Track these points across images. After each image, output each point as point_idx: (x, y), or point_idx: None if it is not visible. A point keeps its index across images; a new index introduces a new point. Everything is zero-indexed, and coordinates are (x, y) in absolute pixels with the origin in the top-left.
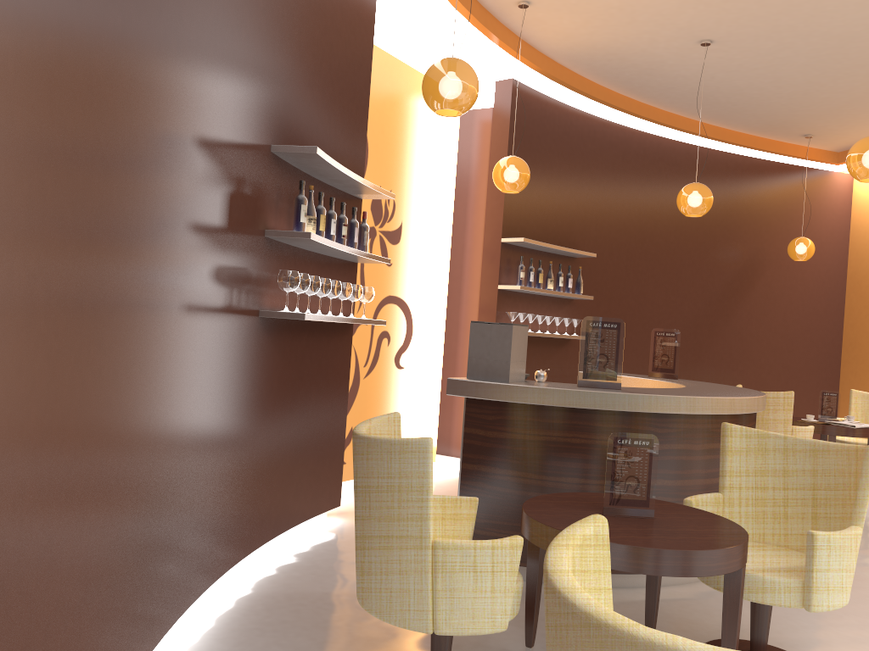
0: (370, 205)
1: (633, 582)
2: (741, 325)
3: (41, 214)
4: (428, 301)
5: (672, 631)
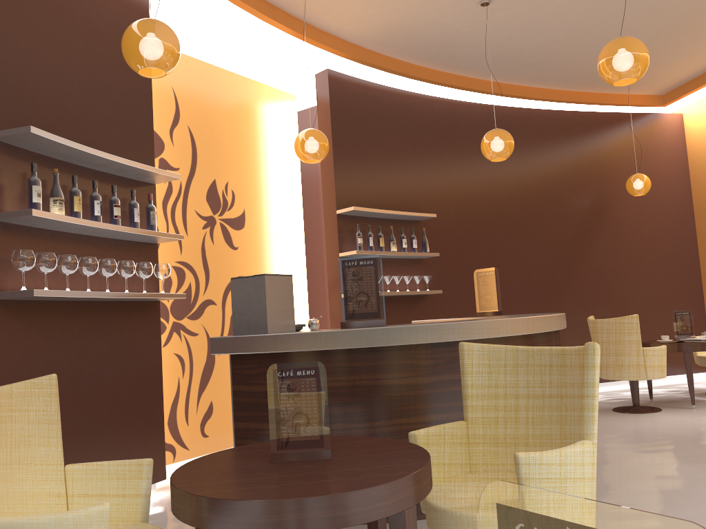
0: (205, 197)
1: None
2: (597, 263)
3: None
4: None
5: None
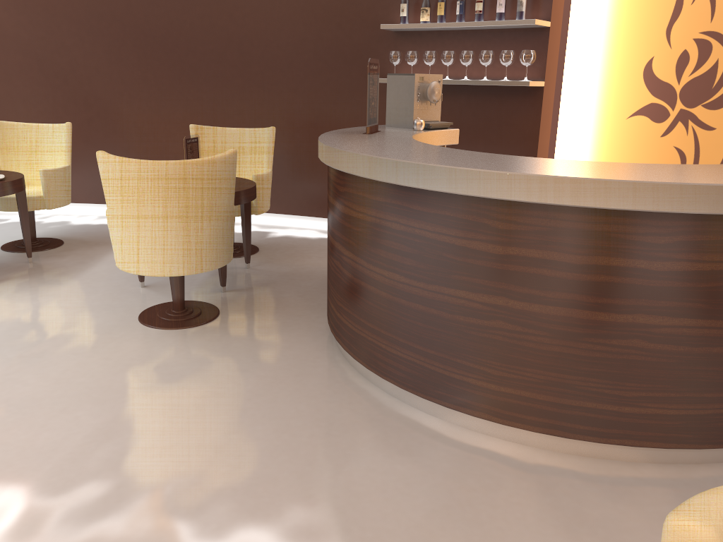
0: None
1: None
2: None
3: (145, 59)
4: None
5: (245, 306)
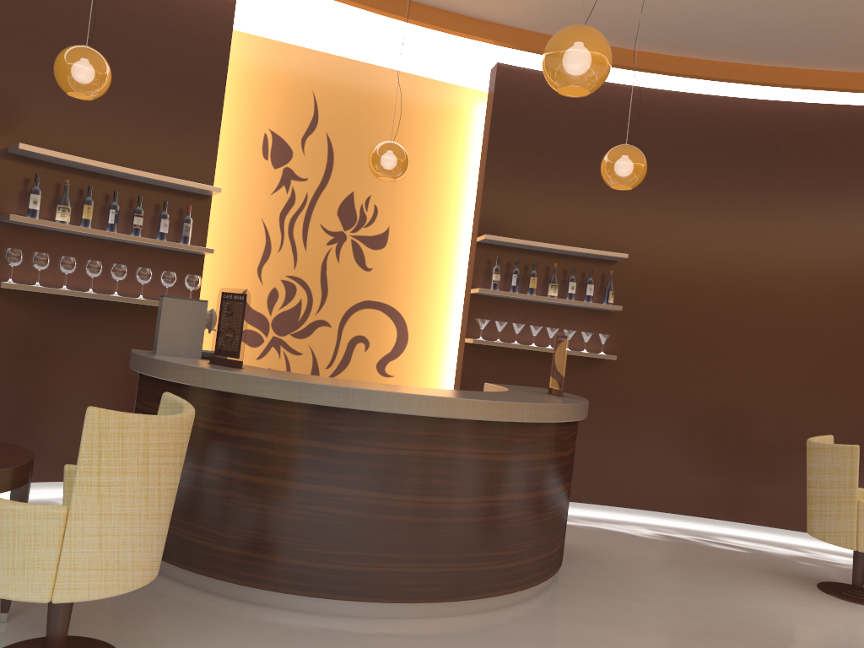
0: (336, 210)
1: (206, 585)
2: None
3: None
4: (435, 310)
5: (92, 621)
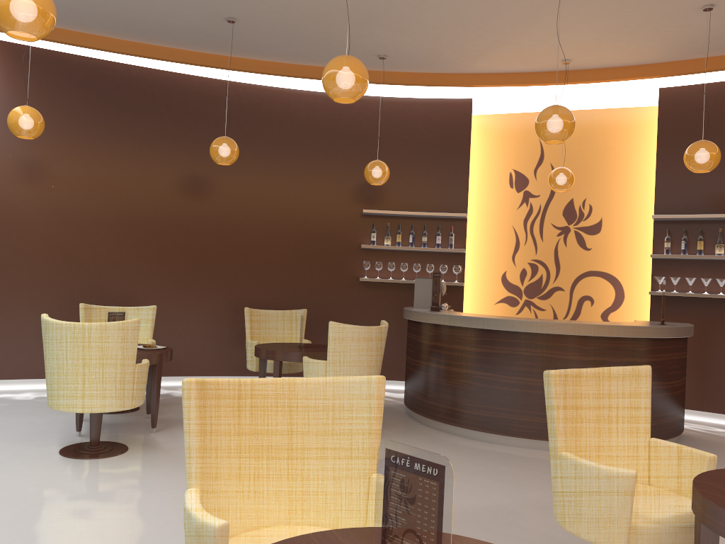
0: (561, 212)
1: (424, 421)
2: None
3: (163, 256)
4: (645, 273)
5: None
